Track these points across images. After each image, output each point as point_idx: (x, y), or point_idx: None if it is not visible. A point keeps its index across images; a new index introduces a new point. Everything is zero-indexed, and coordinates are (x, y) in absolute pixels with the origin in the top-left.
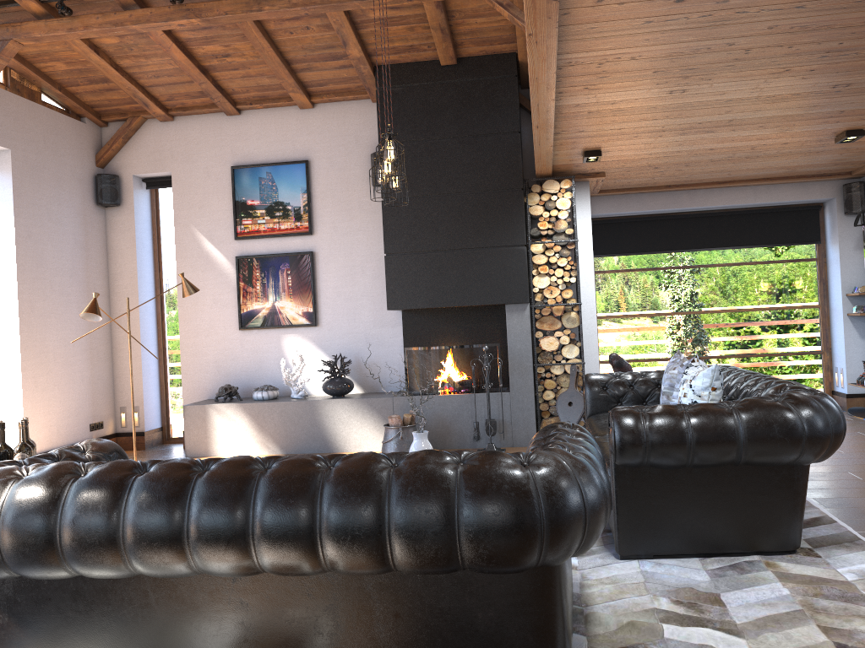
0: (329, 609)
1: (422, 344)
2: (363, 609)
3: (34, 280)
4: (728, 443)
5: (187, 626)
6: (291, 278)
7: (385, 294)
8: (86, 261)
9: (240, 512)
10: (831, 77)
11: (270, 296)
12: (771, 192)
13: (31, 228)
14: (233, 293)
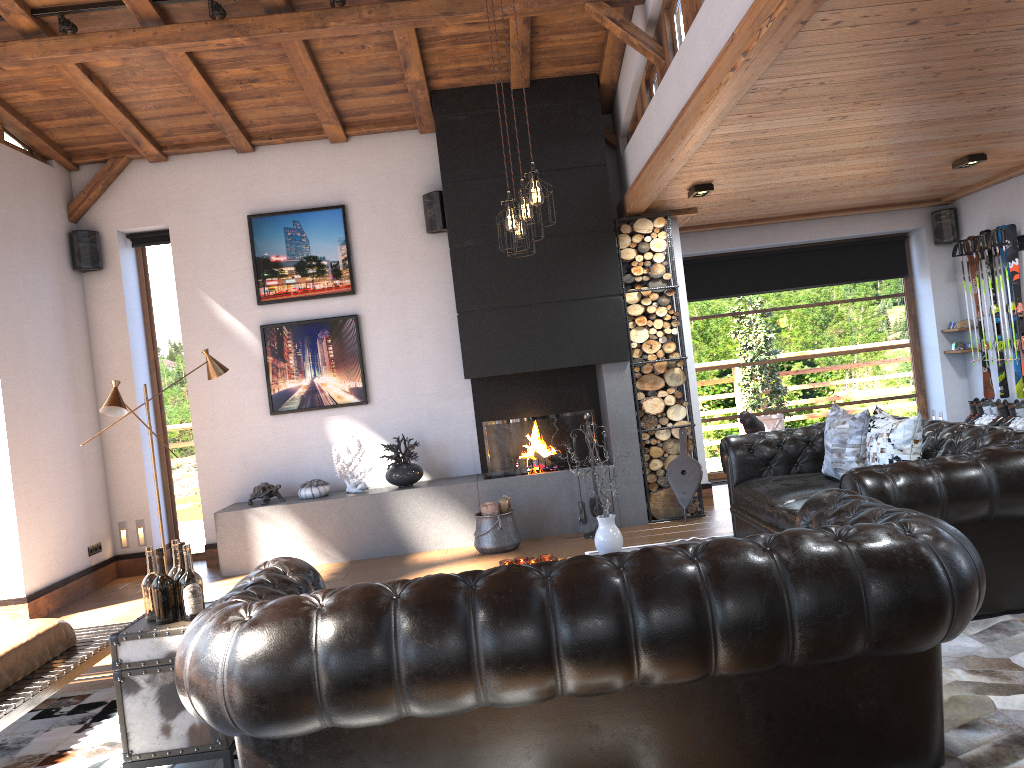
0: (693, 720)
1: (498, 417)
2: (731, 715)
3: (16, 370)
4: (981, 497)
5: (523, 762)
6: (332, 348)
7: (449, 361)
8: (68, 342)
9: (618, 619)
10: (995, 100)
11: (308, 371)
12: (858, 223)
13: (9, 303)
14: (259, 370)
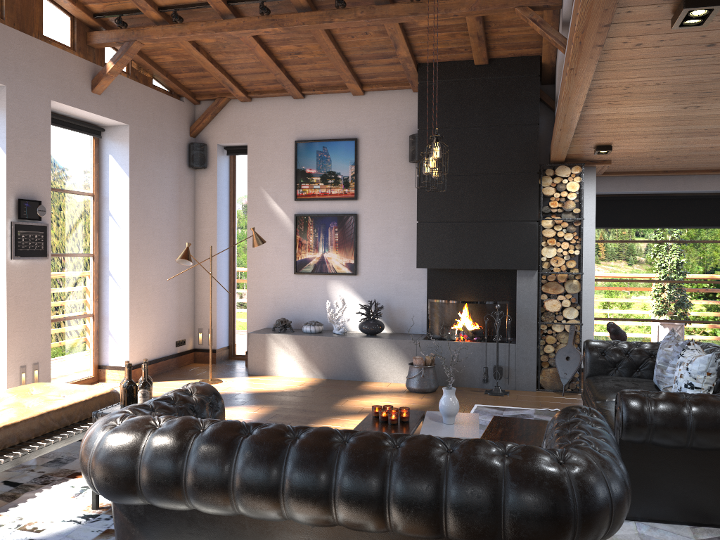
0: None
1: (442, 296)
2: None
3: (141, 228)
4: None
5: None
6: (337, 235)
7: (414, 253)
8: (179, 212)
9: (325, 479)
10: None
11: (320, 248)
12: None
13: (141, 186)
14: (291, 243)
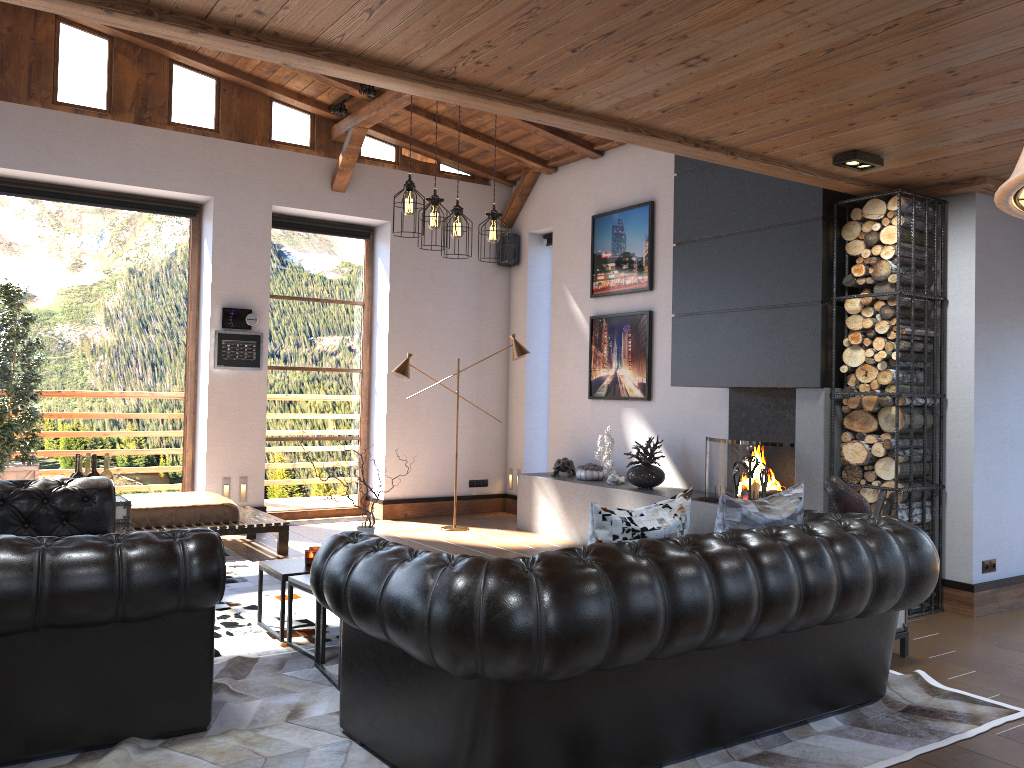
0: None
1: (748, 435)
2: None
3: (408, 339)
4: (368, 608)
5: None
6: (630, 342)
7: None
8: (479, 321)
9: None
10: None
11: (614, 362)
12: None
13: (409, 291)
14: (588, 357)
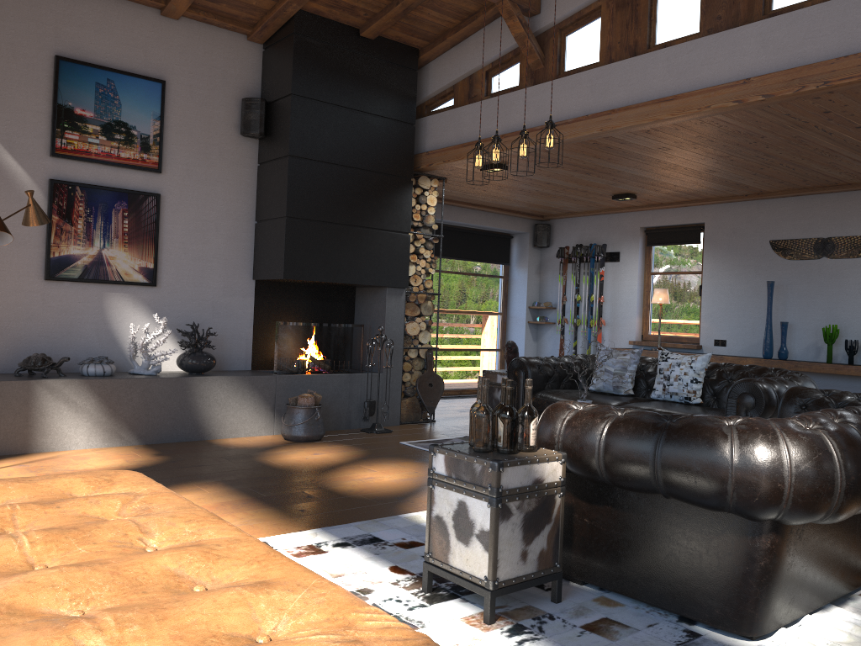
0: None
1: (273, 319)
2: None
3: None
4: None
5: None
6: (127, 222)
7: (239, 260)
8: None
9: None
10: (723, 166)
11: (97, 241)
12: (496, 220)
13: None
14: (38, 228)
